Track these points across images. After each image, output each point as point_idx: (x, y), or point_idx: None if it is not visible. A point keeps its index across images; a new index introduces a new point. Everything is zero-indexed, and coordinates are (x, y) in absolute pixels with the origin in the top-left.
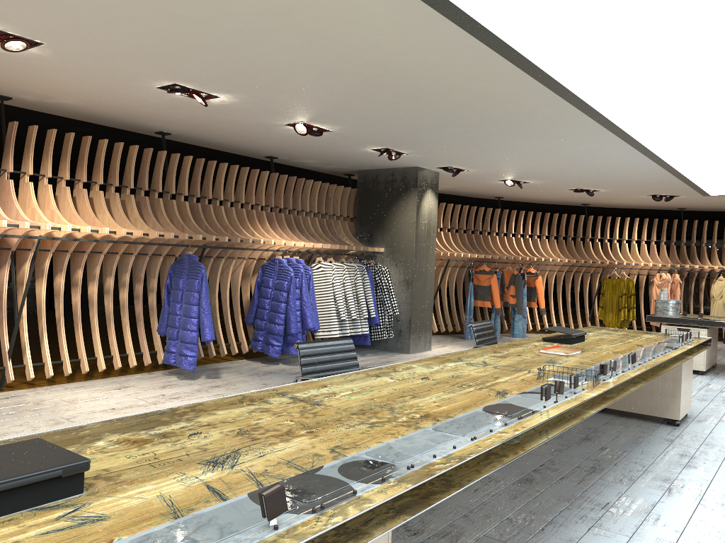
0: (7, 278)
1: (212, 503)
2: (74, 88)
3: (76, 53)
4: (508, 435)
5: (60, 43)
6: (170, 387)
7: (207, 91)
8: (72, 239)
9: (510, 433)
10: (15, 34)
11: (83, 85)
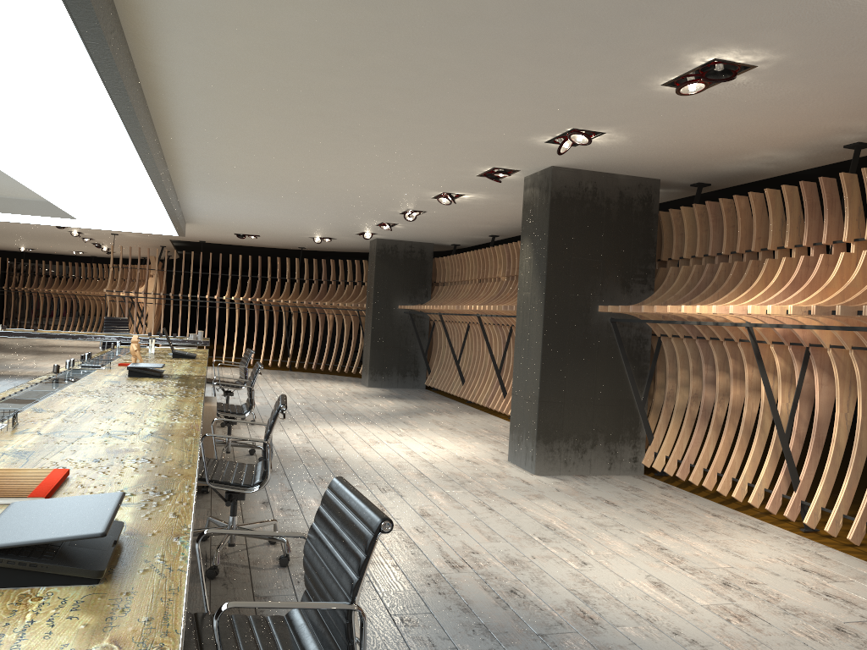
0: (817, 385)
1: (85, 377)
2: (763, 121)
3: (588, 120)
4: (3, 393)
5: (562, 124)
6: (830, 599)
7: (686, 68)
8: (774, 325)
9: (3, 394)
10: (561, 134)
11: (740, 118)
